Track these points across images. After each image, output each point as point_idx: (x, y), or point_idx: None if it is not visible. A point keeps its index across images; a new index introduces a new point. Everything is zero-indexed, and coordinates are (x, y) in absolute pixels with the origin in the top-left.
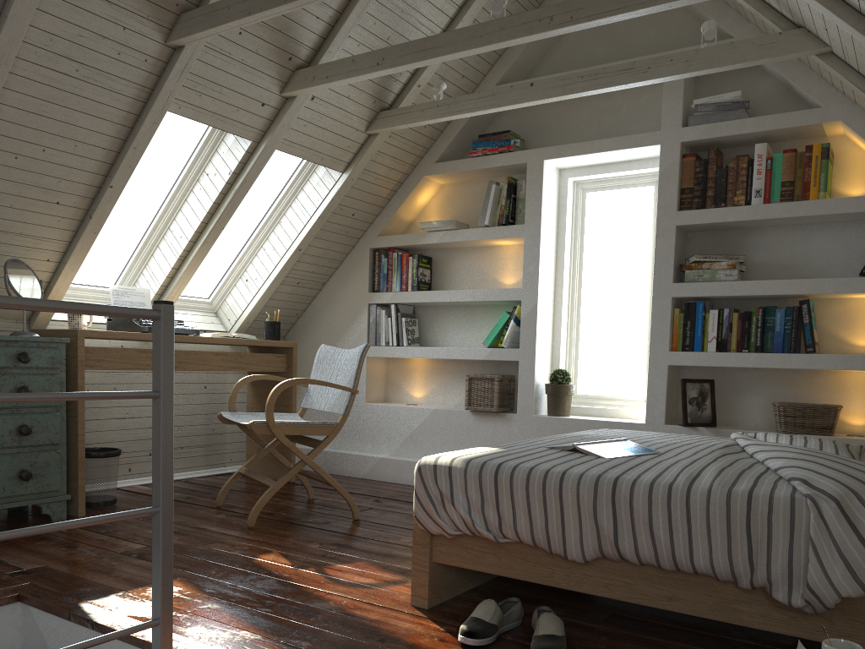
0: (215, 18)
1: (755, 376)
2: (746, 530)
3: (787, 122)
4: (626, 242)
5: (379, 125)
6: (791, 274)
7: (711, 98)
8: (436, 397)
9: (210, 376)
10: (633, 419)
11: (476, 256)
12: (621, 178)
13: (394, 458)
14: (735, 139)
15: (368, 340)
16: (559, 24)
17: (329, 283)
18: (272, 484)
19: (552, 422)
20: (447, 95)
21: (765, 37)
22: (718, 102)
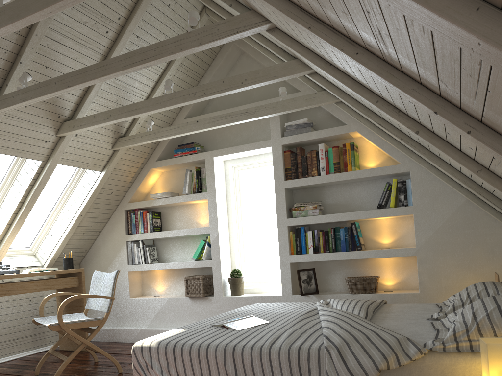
0: (6, 102)
1: (336, 263)
2: (298, 368)
3: (332, 132)
4: (264, 196)
5: (119, 145)
6: (346, 208)
7: (293, 122)
8: (170, 290)
9: (33, 293)
10: (277, 293)
11: (185, 209)
12: (256, 163)
13: (149, 329)
14: (308, 141)
15: (128, 262)
16: (199, 96)
17: (103, 231)
18: (65, 359)
19: (234, 299)
20: (157, 125)
21: (309, 95)
22: (297, 124)
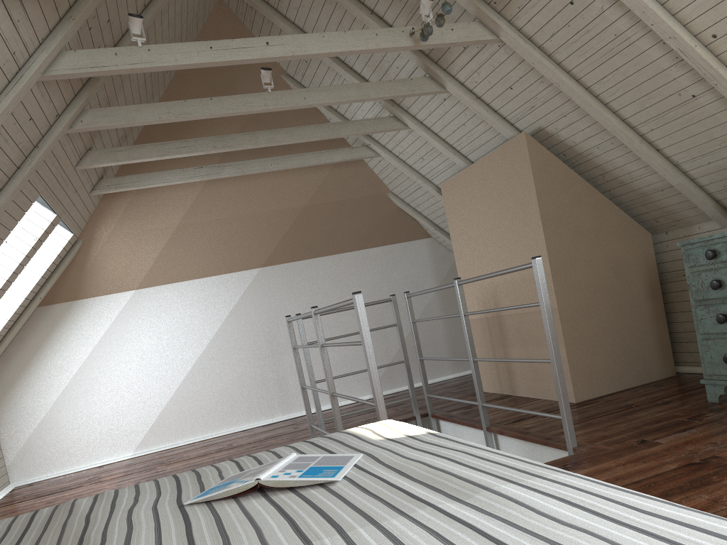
0: None
1: None
2: None
3: None
4: None
5: None
6: None
7: None
8: None
9: None
10: None
11: None
12: None
13: None
14: None
15: None
16: None
17: None
18: None
19: None
20: None
21: None
22: None
